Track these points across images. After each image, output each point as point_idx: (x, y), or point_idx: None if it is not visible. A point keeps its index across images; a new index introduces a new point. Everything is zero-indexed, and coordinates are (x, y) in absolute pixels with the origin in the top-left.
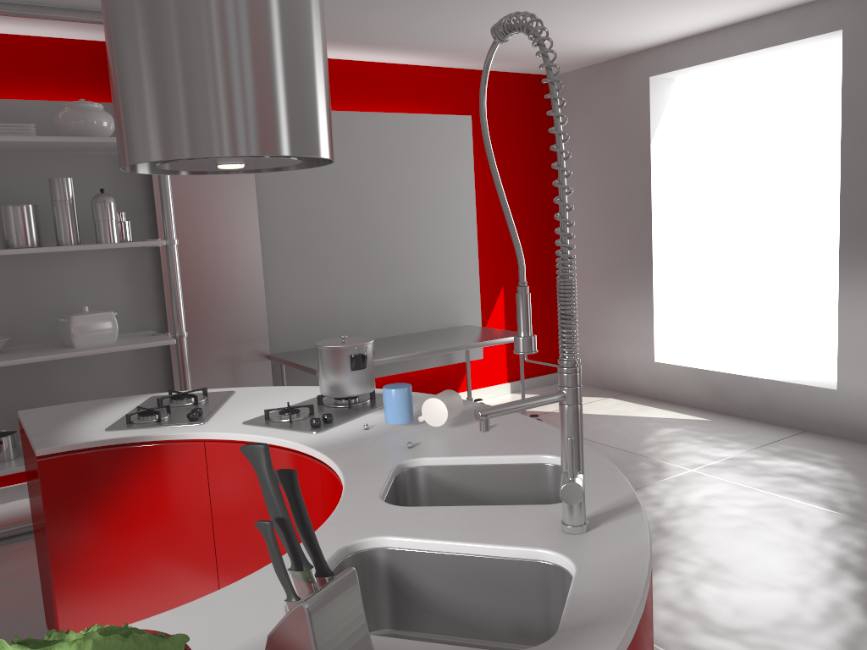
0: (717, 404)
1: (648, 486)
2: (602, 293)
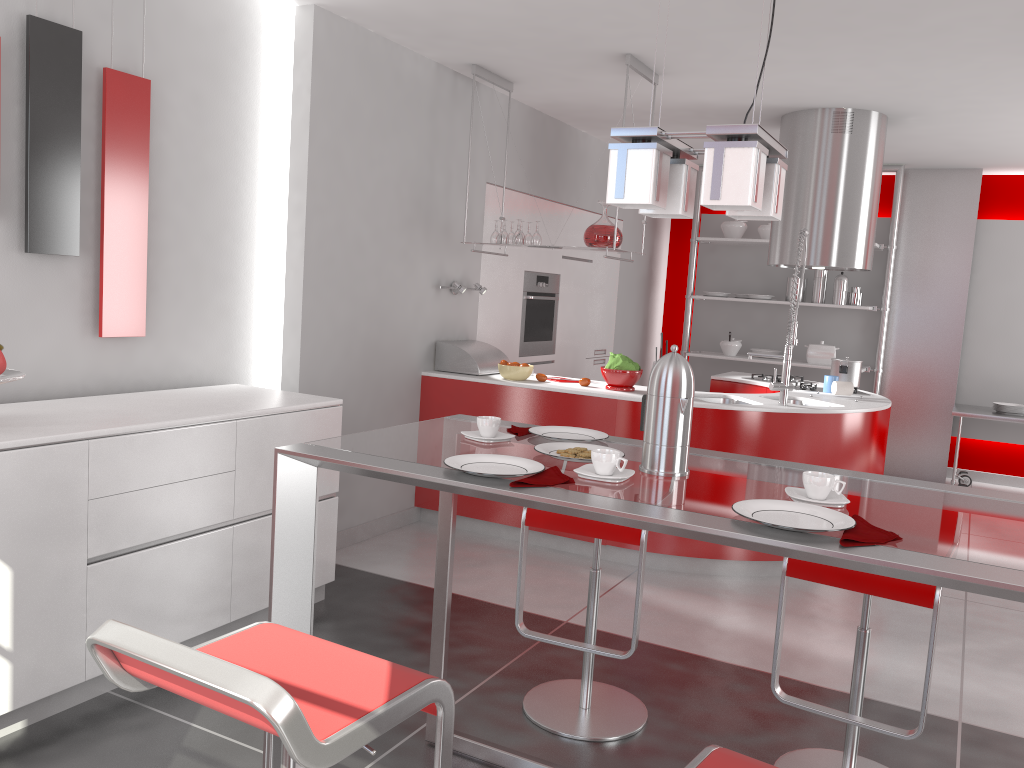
0: None
1: None
2: None
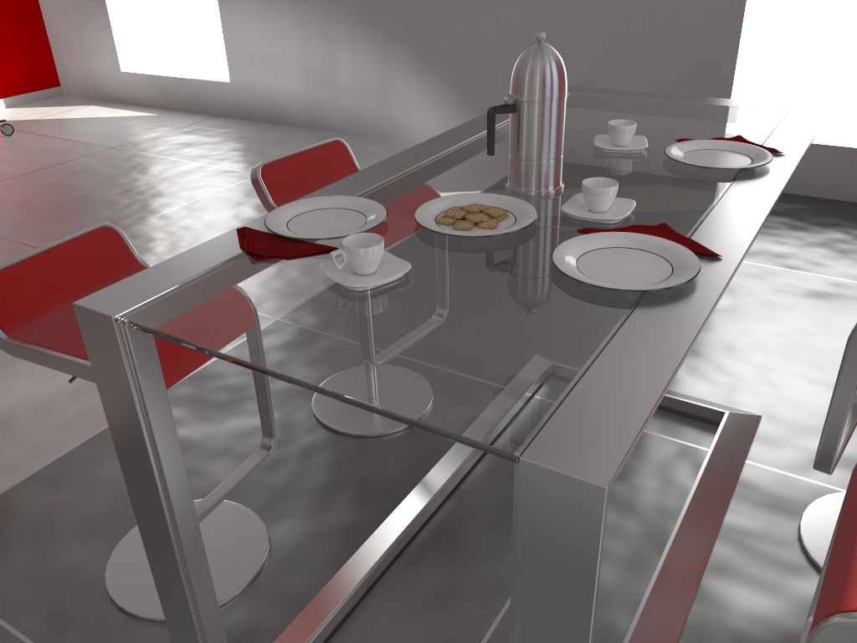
0: (167, 102)
1: (73, 161)
2: (72, 12)
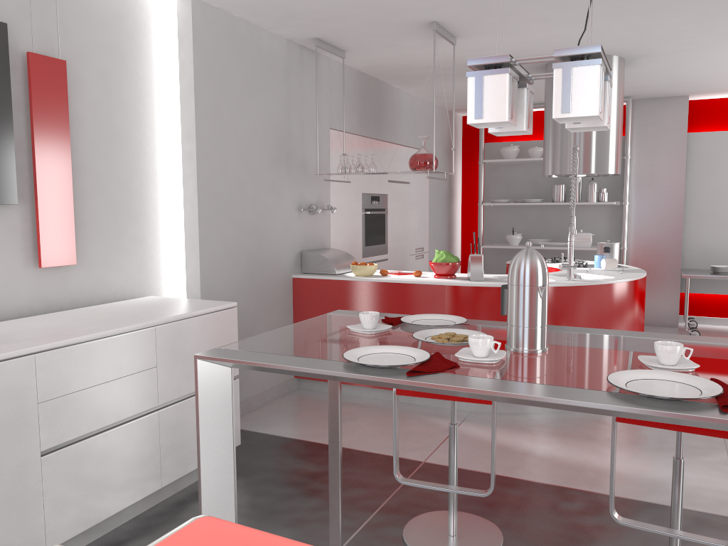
0: None
1: None
2: None
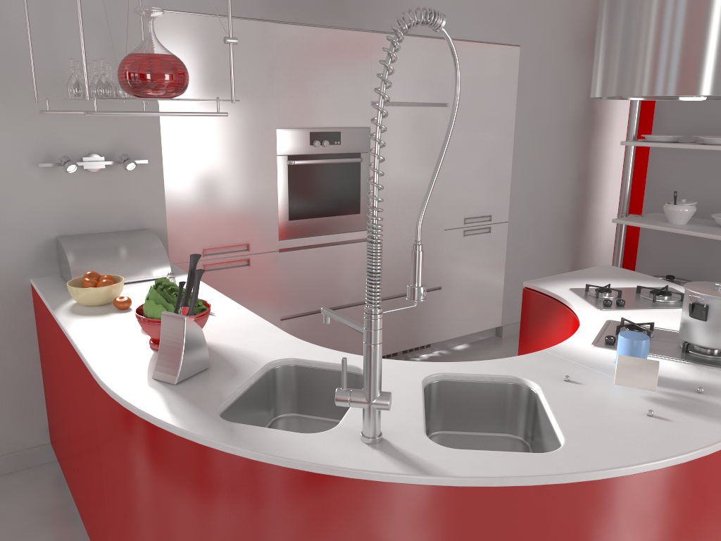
0: None
1: None
2: None
